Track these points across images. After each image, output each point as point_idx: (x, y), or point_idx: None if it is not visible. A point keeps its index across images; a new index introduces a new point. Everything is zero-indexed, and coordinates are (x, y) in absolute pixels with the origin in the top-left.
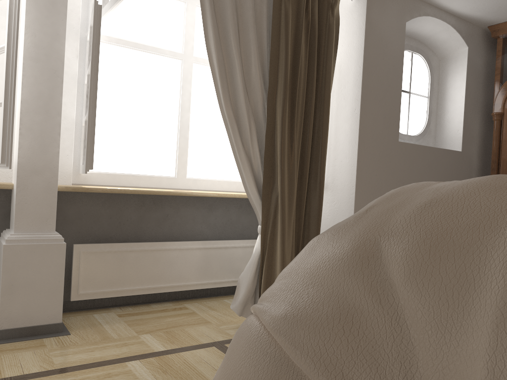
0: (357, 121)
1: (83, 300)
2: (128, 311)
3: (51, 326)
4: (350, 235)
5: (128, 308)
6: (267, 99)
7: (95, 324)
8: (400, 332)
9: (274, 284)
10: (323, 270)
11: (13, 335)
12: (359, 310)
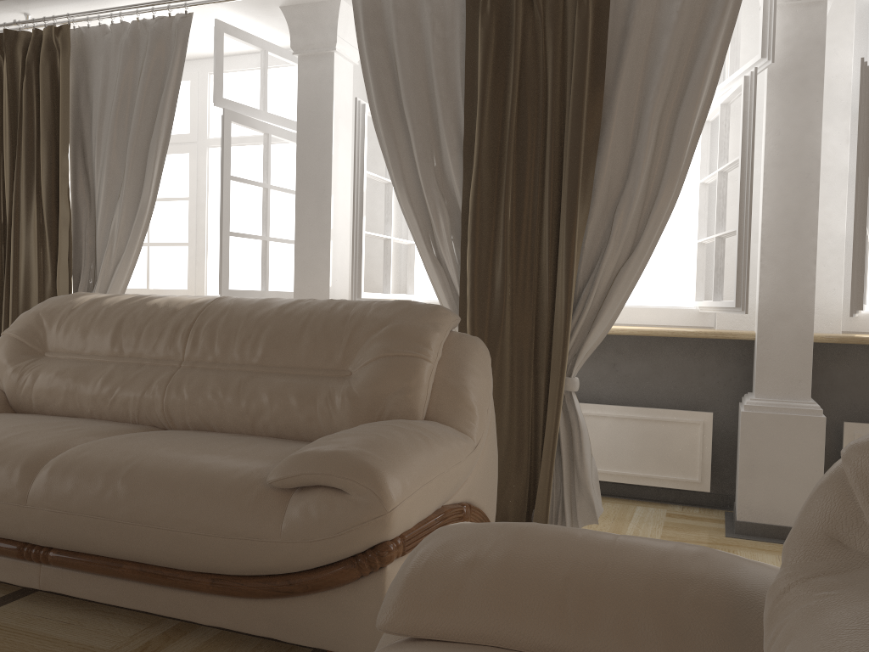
0: None
1: None
2: None
3: None
4: None
5: None
6: None
7: None
8: None
9: None
10: None
11: (754, 532)
12: None
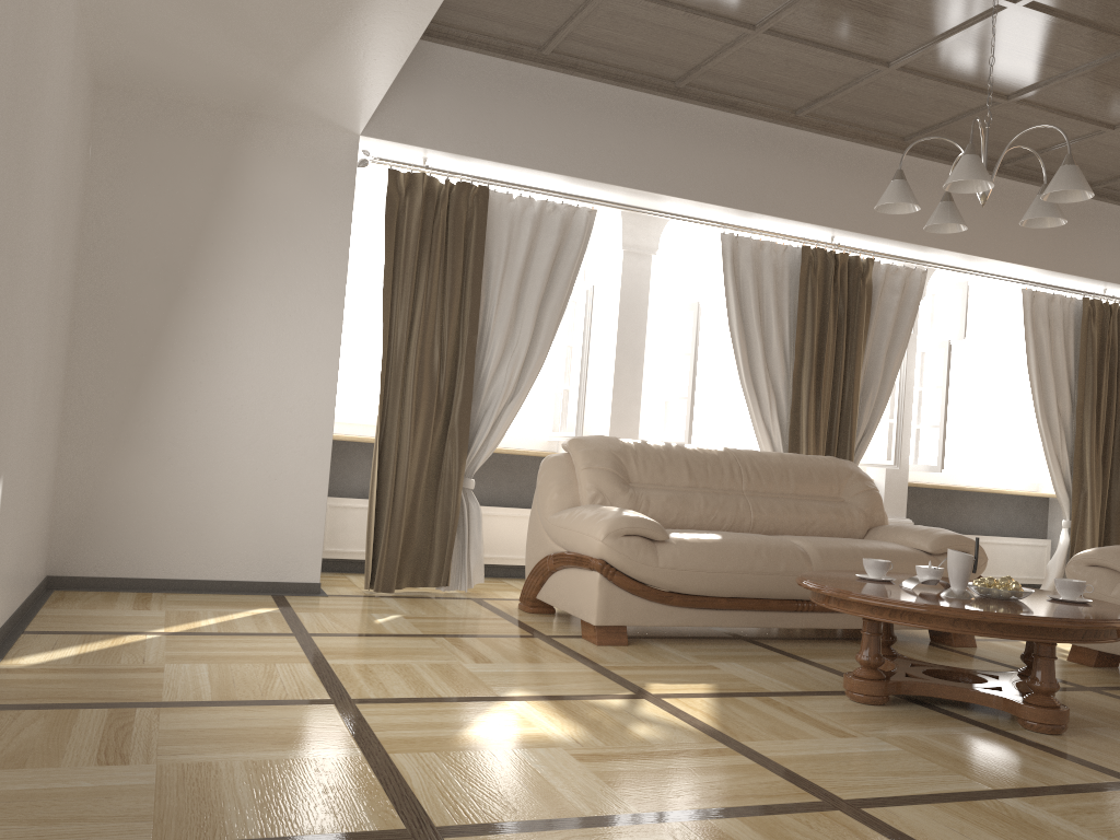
0: None
1: None
2: None
3: None
4: None
5: None
6: (1072, 409)
7: None
8: None
9: None
10: None
11: None
12: None
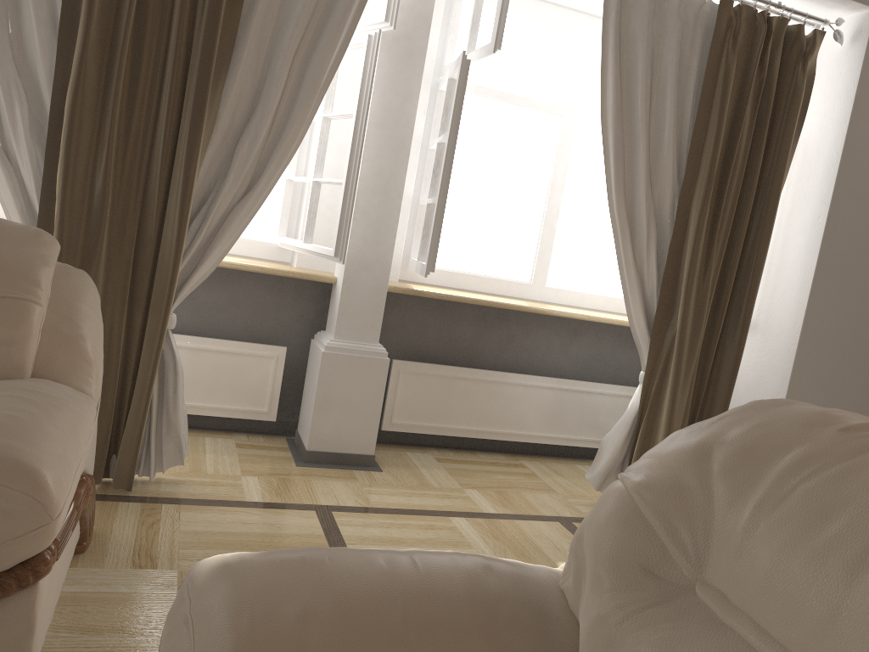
0: (818, 236)
1: (395, 431)
2: (449, 456)
3: (361, 457)
4: (697, 437)
5: (448, 452)
6: (679, 193)
7: (409, 465)
8: (708, 503)
9: (638, 460)
10: (672, 458)
11: (321, 460)
12: (687, 487)
